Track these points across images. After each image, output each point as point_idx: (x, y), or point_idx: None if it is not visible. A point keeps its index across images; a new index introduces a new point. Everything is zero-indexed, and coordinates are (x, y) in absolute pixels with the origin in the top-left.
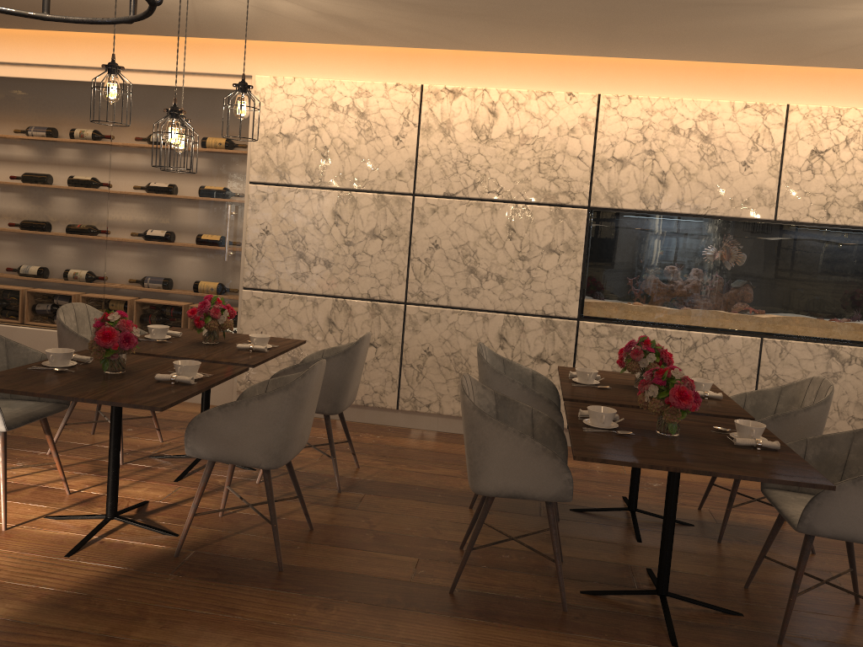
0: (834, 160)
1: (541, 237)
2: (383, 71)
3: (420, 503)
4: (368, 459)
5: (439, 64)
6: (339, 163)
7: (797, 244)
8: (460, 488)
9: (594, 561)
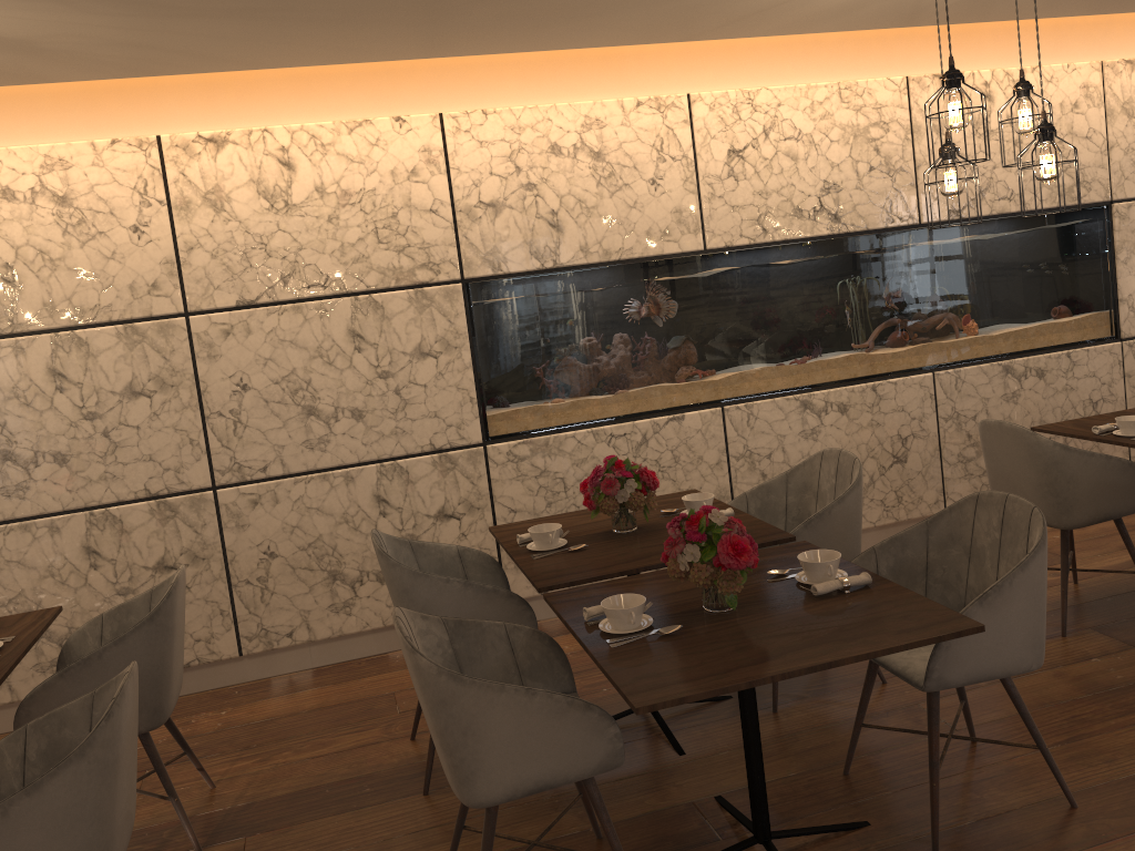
0: (757, 159)
1: (404, 337)
2: (84, 122)
3: (345, 817)
4: (225, 763)
5: (179, 99)
6: (40, 288)
7: (737, 276)
8: (394, 761)
9: (643, 816)
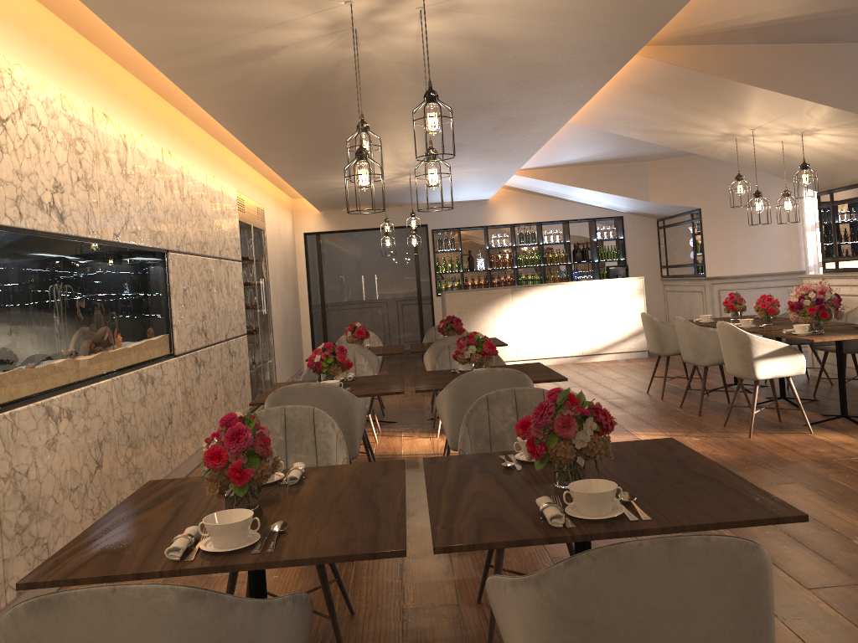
0: (16, 135)
1: None
2: None
3: None
4: None
5: None
6: None
7: (0, 260)
8: None
9: None
